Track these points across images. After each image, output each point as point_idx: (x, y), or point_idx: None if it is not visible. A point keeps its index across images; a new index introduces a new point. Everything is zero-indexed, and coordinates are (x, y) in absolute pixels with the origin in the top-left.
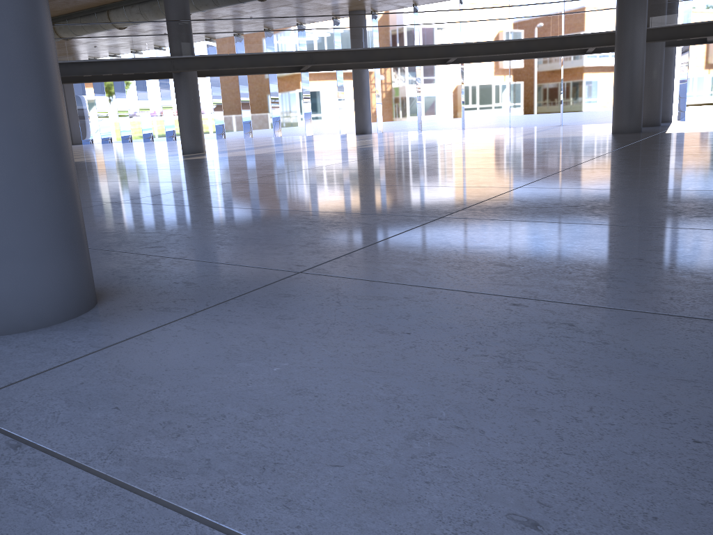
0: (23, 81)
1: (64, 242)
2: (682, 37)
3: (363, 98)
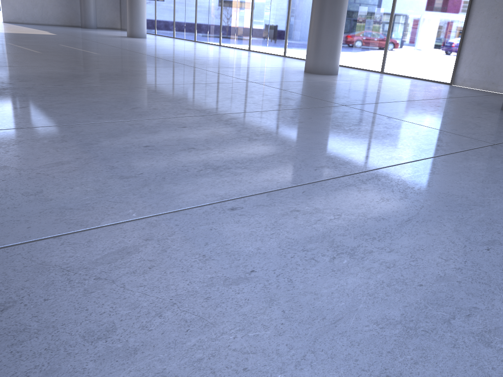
0: None
1: None
2: None
3: None
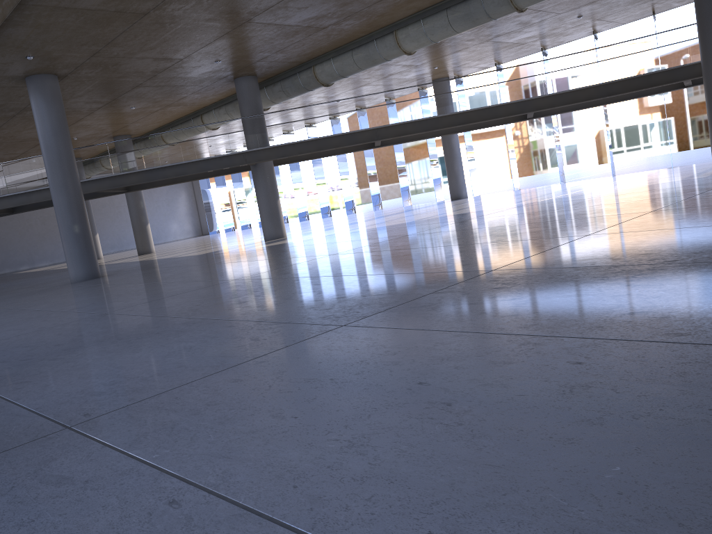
0: None
1: None
2: None
3: (455, 163)
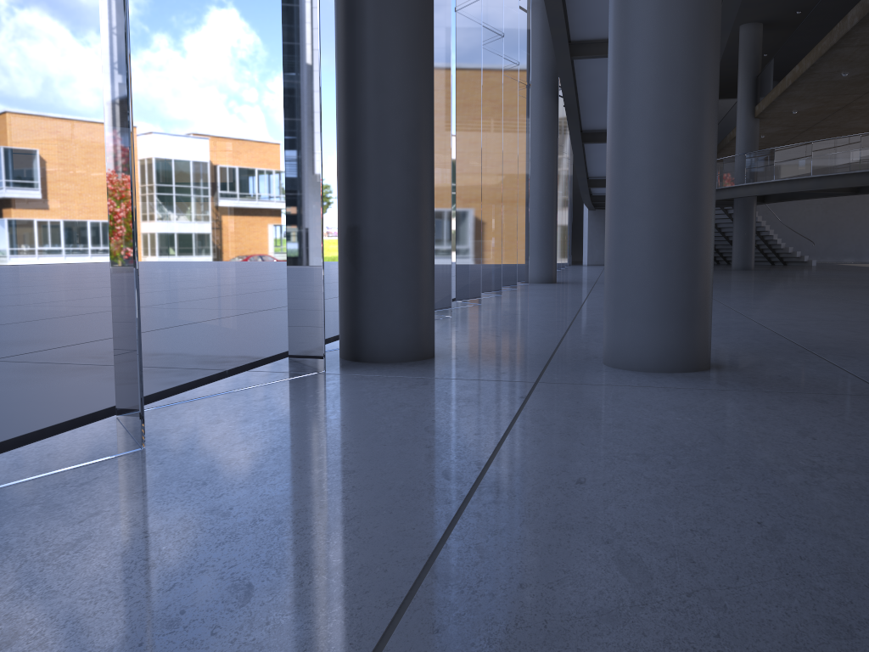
0: (664, 197)
1: (672, 314)
2: None
3: None
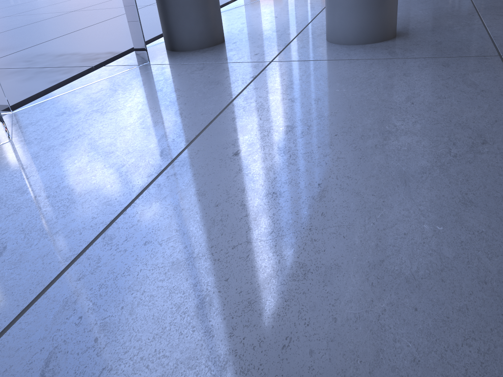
0: None
1: (365, 4)
2: None
3: None
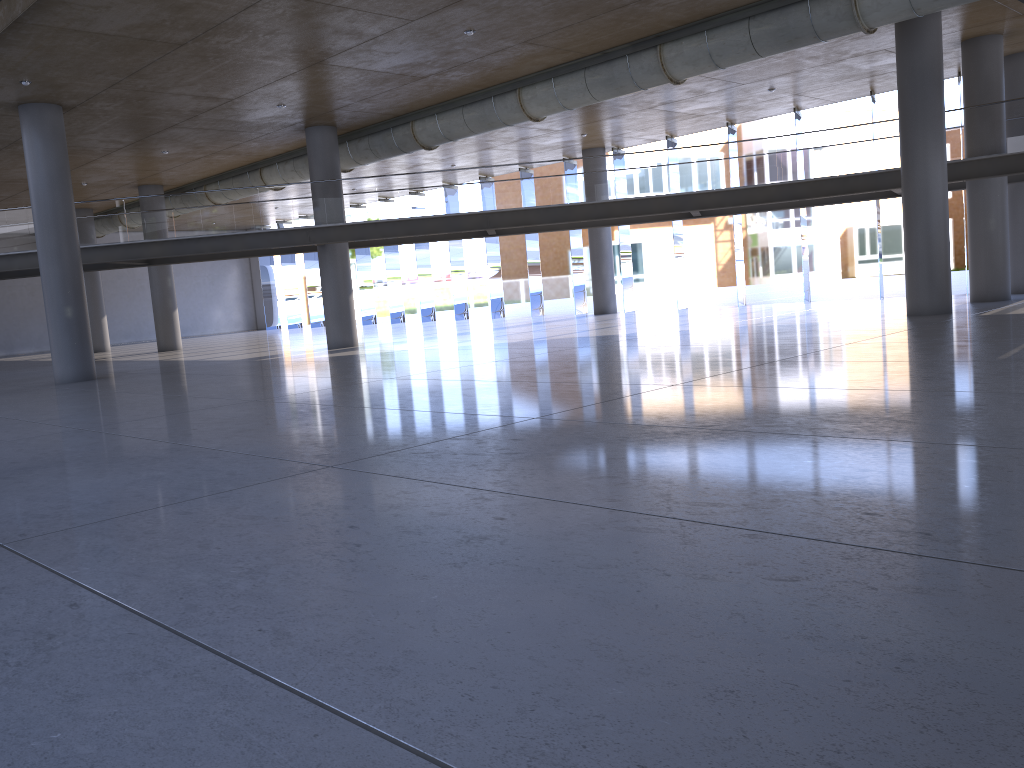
0: None
1: None
2: (1023, 169)
3: (603, 265)
